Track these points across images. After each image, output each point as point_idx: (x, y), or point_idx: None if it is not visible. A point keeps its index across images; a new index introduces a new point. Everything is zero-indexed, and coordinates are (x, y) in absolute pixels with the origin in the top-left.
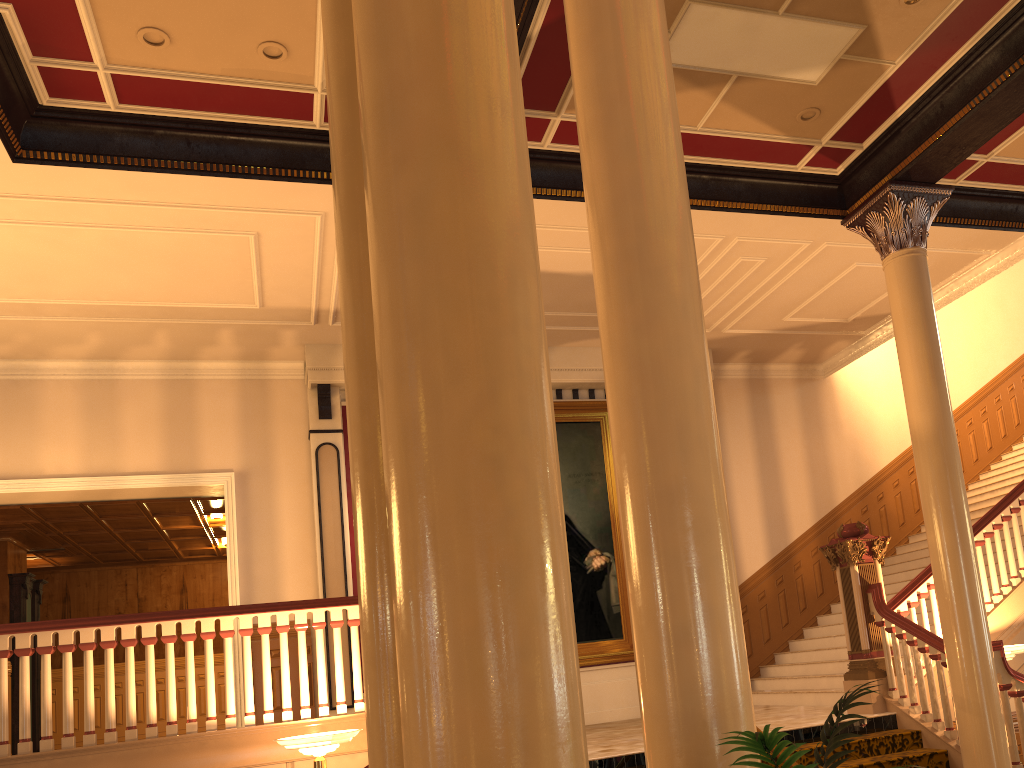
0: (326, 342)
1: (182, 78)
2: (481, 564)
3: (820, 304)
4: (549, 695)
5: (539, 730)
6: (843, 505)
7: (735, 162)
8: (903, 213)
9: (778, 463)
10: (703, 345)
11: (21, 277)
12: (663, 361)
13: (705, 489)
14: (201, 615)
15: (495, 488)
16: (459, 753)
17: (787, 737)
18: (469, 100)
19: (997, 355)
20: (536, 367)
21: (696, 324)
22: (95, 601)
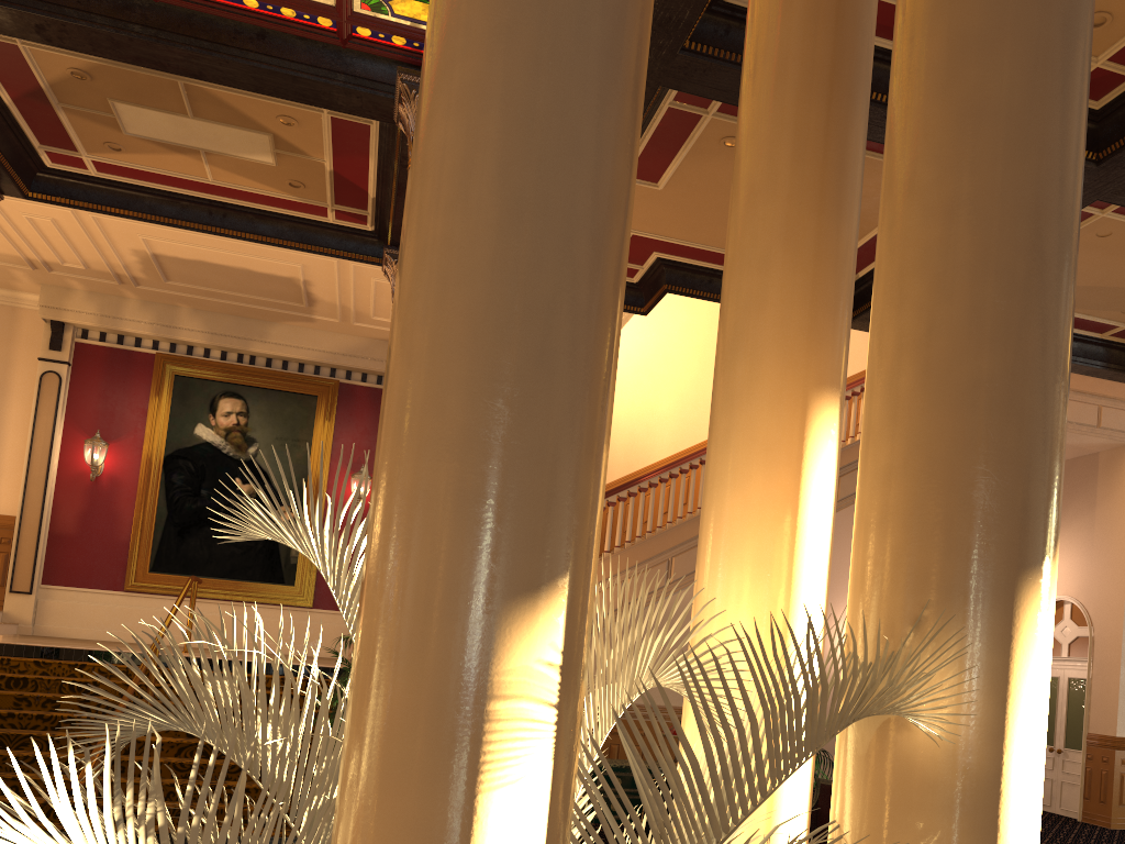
0: (59, 285)
1: None
2: None
3: None
4: None
5: None
6: None
7: (270, 208)
8: None
9: None
10: None
11: None
12: None
13: None
14: None
15: None
16: None
17: None
18: None
19: None
20: None
21: None
22: None
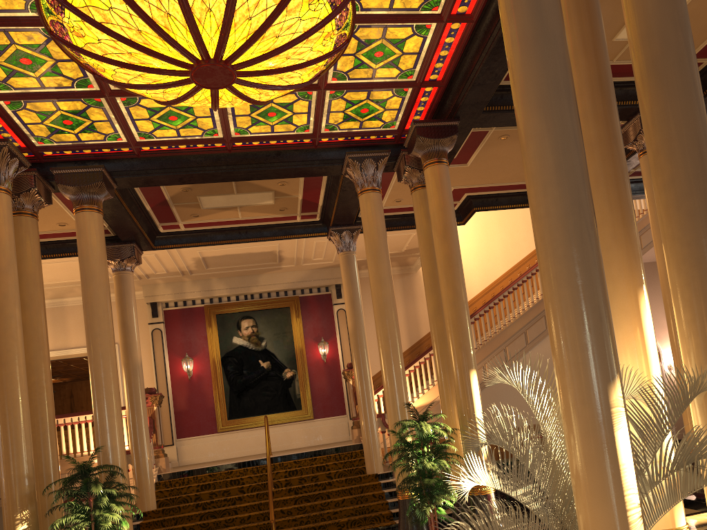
0: (151, 283)
1: None
2: (4, 431)
3: None
4: (16, 450)
5: (13, 456)
6: (425, 337)
7: (268, 222)
8: (340, 237)
9: None
10: (109, 363)
11: None
12: (95, 369)
13: (105, 399)
14: (72, 415)
15: (6, 418)
16: (1, 459)
17: (310, 454)
18: (2, 352)
19: (521, 249)
20: (17, 396)
21: (106, 358)
22: (85, 397)
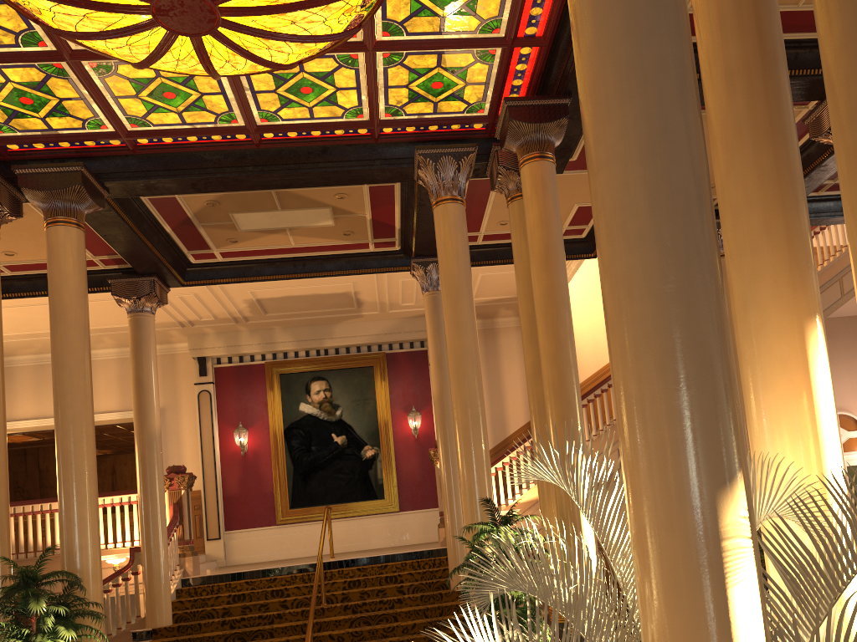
0: (198, 333)
1: (30, 263)
2: None
3: (487, 290)
4: None
5: None
6: None
7: (331, 252)
8: (425, 272)
9: (502, 384)
10: (80, 431)
11: (19, 324)
12: (62, 439)
13: (73, 480)
14: None
15: None
16: None
17: (380, 559)
18: None
19: None
20: None
21: (77, 425)
22: (130, 473)
